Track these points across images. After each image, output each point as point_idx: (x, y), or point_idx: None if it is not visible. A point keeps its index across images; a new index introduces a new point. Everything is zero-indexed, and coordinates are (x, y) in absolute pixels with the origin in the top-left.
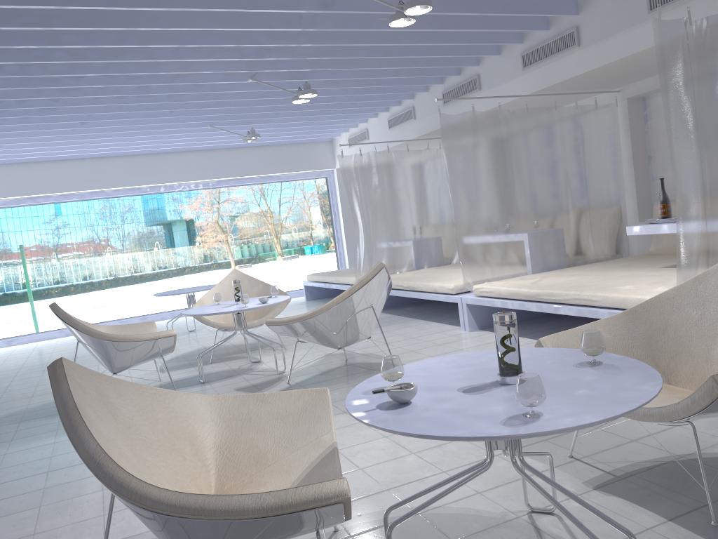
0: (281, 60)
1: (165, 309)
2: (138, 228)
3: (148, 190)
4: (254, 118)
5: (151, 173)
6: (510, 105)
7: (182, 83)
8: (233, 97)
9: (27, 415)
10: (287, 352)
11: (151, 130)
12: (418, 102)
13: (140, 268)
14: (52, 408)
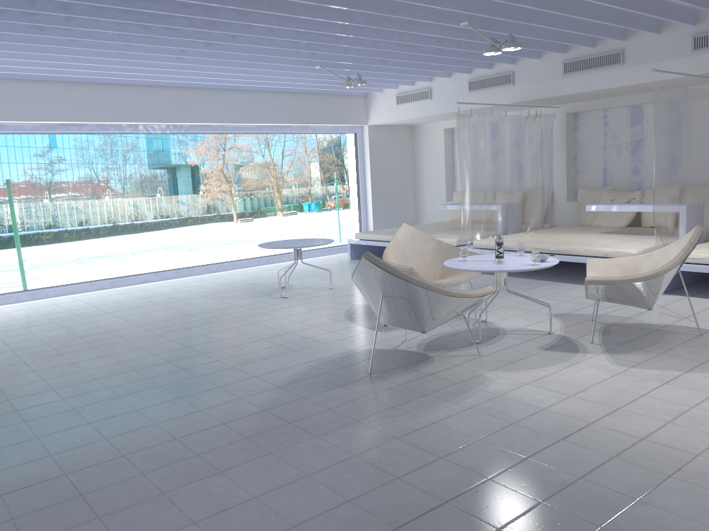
0: (501, 8)
1: (166, 263)
2: (141, 170)
3: (189, 129)
4: (364, 63)
5: (197, 110)
6: (652, 83)
7: (401, 16)
8: (396, 39)
9: (328, 379)
10: (492, 312)
11: (258, 62)
12: (522, 68)
13: (141, 216)
14: (340, 370)
